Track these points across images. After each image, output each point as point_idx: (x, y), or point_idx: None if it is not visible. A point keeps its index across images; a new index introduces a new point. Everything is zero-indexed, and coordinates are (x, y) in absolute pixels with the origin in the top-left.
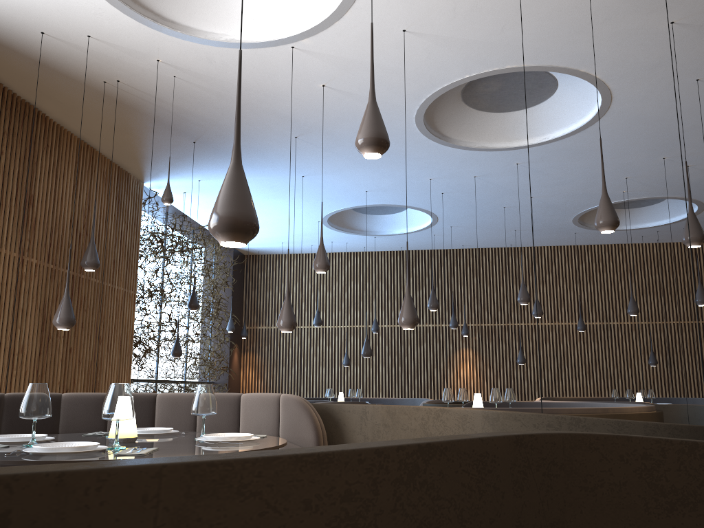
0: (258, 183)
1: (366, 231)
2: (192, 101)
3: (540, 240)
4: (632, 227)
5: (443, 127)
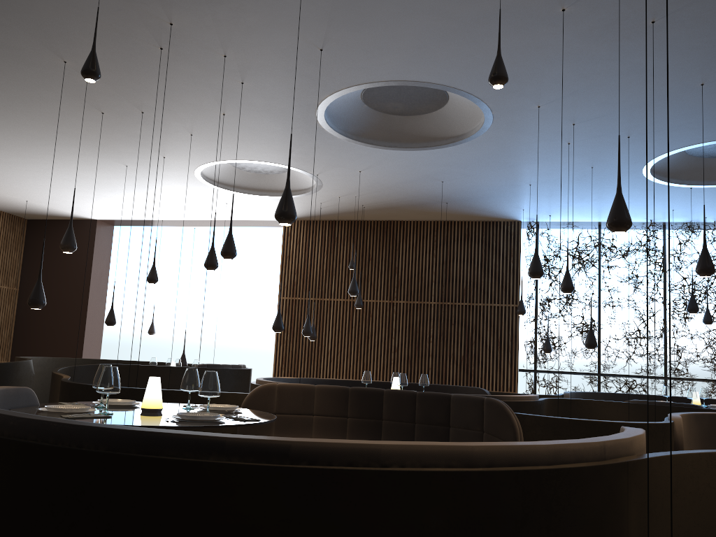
0: (539, 197)
1: None
2: (385, 197)
3: None
4: None
5: (447, 133)
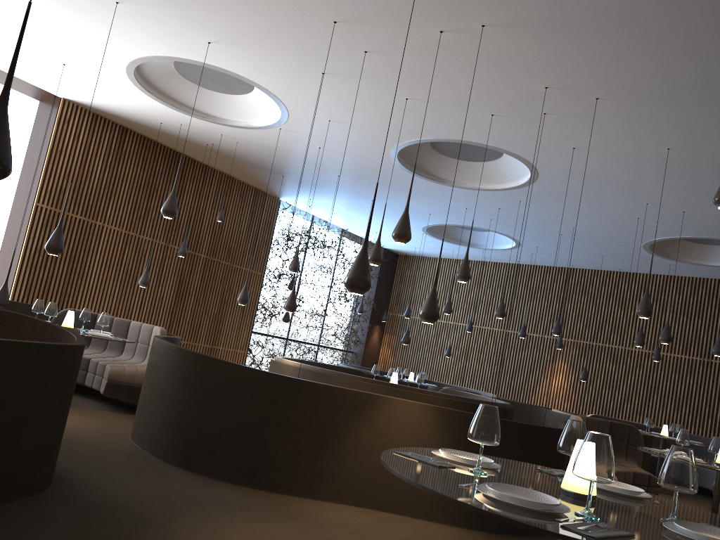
0: (348, 203)
1: (473, 244)
2: (259, 154)
3: (644, 268)
4: None
5: (435, 172)
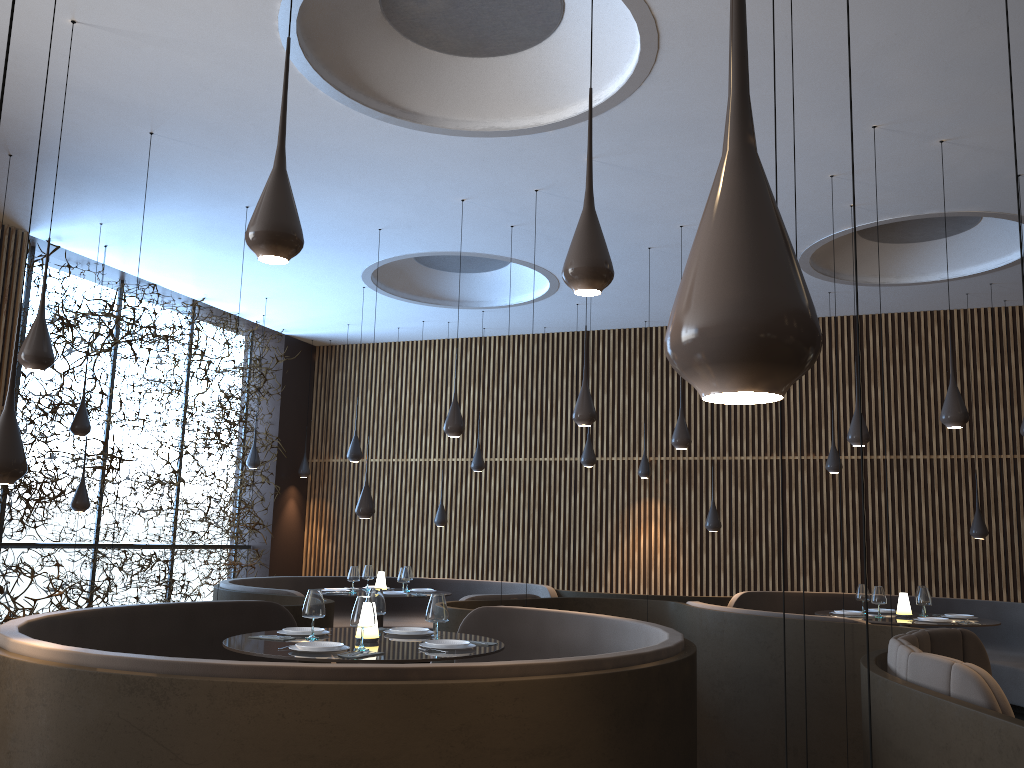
0: (194, 223)
1: (463, 301)
2: None
3: None
4: (934, 278)
5: (395, 94)
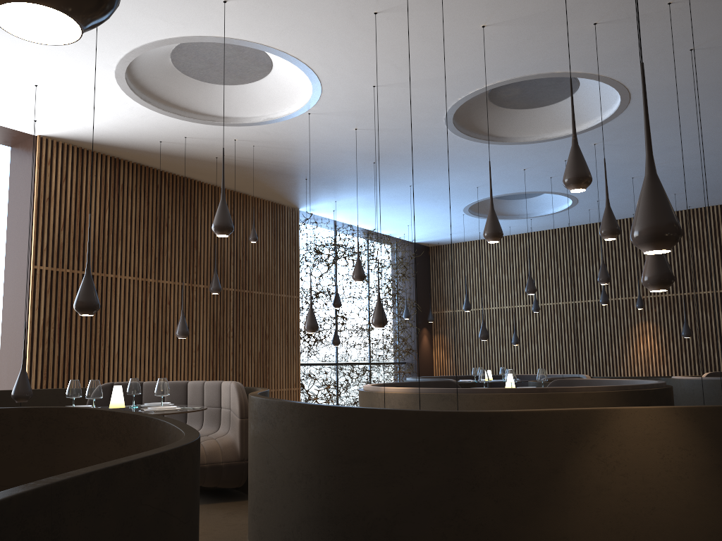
0: (381, 196)
1: (519, 215)
2: (279, 156)
3: (720, 199)
4: None
5: (493, 131)
